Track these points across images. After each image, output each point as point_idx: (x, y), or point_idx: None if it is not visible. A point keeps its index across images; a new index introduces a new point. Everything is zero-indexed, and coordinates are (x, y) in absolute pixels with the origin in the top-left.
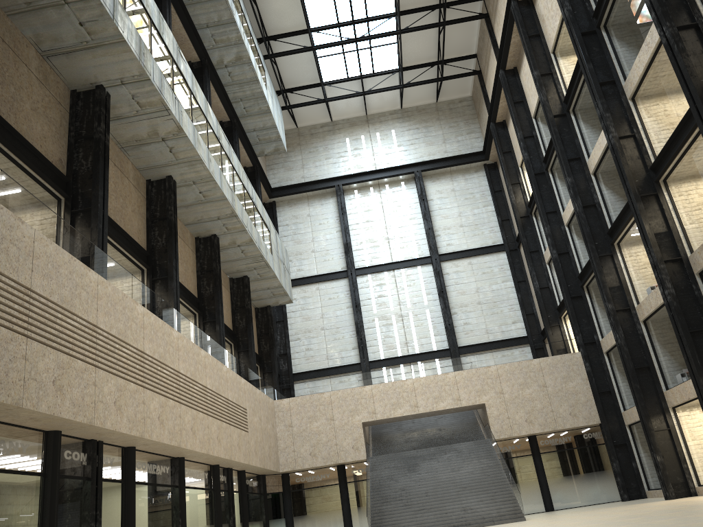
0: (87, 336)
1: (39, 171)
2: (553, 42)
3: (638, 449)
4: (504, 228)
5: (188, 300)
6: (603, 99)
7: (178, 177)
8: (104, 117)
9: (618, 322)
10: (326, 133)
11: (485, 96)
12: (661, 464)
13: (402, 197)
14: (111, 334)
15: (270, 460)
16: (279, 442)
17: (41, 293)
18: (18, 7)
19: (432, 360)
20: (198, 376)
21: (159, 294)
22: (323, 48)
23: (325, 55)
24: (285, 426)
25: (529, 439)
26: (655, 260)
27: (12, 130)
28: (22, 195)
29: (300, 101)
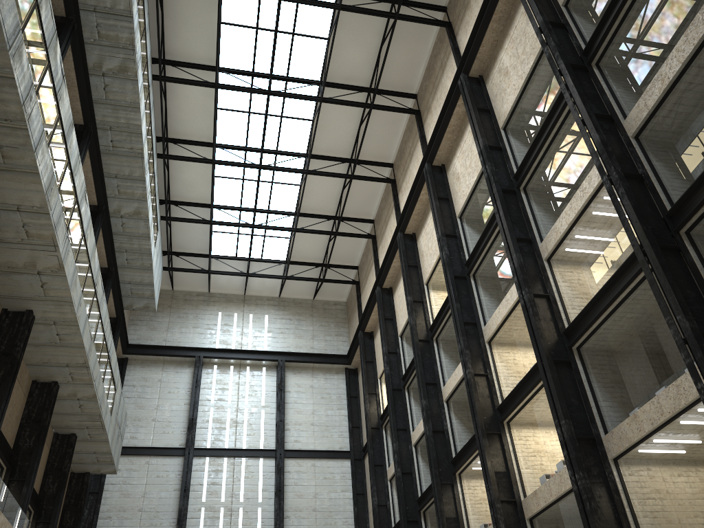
0: None
1: None
2: (428, 276)
3: None
4: (353, 434)
5: (1, 451)
6: (465, 336)
7: (40, 313)
8: None
9: None
10: (200, 302)
11: (359, 305)
12: None
13: (261, 383)
14: None
15: None
16: None
17: None
18: None
19: None
20: None
21: None
22: (220, 224)
23: (220, 231)
24: None
25: None
26: (493, 498)
27: None
28: None
29: (183, 266)
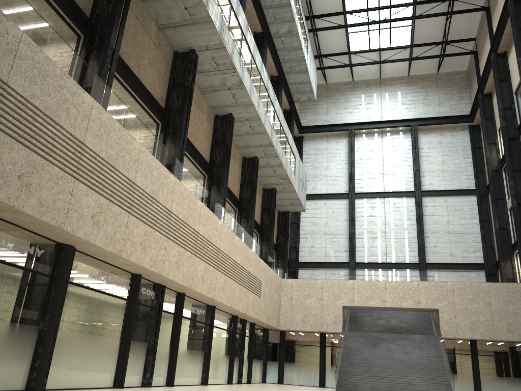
0: (164, 217)
1: (148, 105)
2: None
3: None
4: (477, 177)
5: (232, 200)
6: None
7: (236, 115)
8: (192, 71)
9: None
10: (347, 89)
11: (477, 72)
12: None
13: (399, 144)
14: (179, 218)
15: (273, 319)
16: (281, 309)
17: (140, 186)
18: None
19: (404, 269)
20: (231, 253)
21: (213, 193)
22: (353, 26)
23: (354, 32)
24: (287, 298)
25: (470, 342)
26: None
27: (135, 77)
28: (136, 123)
29: (331, 64)
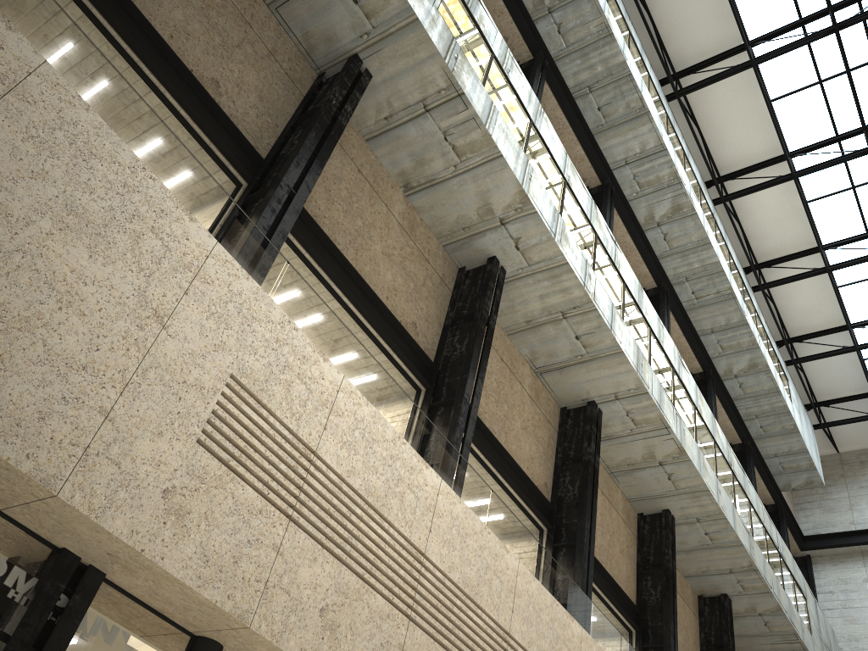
0: None
1: (524, 496)
2: None
3: None
4: None
5: None
6: None
7: (678, 511)
8: (595, 436)
9: None
10: None
11: None
12: None
13: None
14: None
15: None
16: None
17: (519, 641)
18: (518, 326)
19: None
20: None
21: None
22: None
23: None
24: None
25: None
26: None
27: (501, 449)
28: (509, 520)
29: (840, 417)
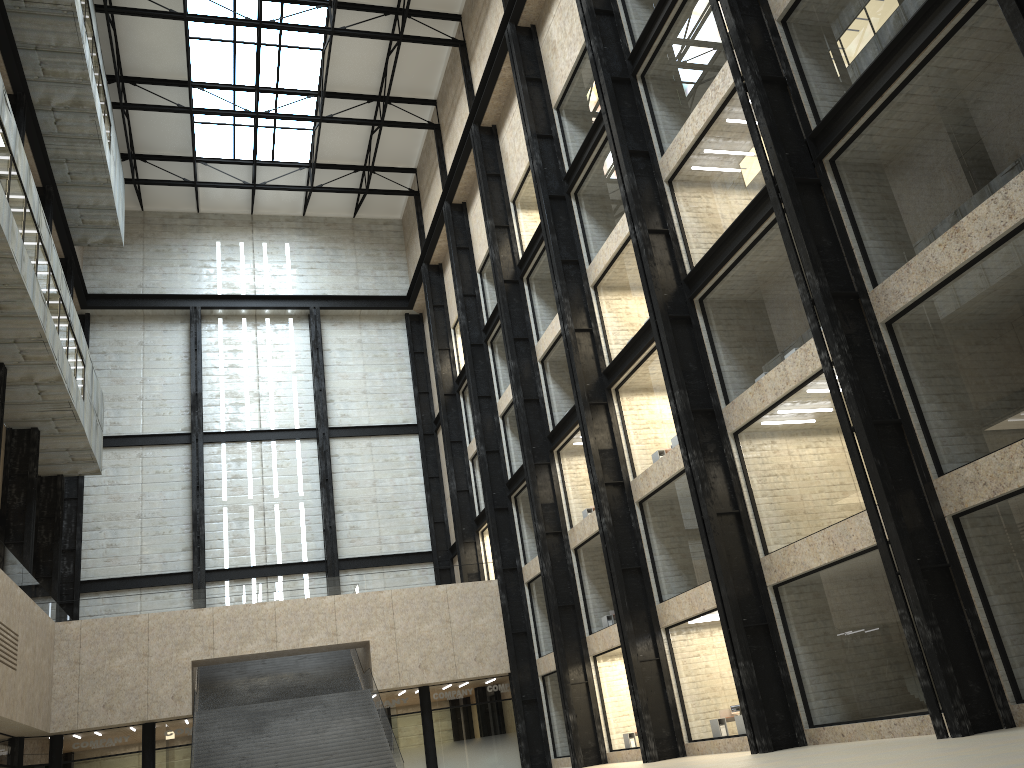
0: None
1: None
2: (515, 190)
3: (550, 706)
4: (421, 403)
5: None
6: (564, 280)
7: None
8: None
9: (547, 548)
10: (187, 228)
11: (420, 226)
12: (573, 724)
13: (288, 340)
14: None
15: (39, 713)
16: (54, 687)
17: None
18: None
19: (299, 575)
20: None
21: None
22: (206, 114)
23: (206, 122)
24: (68, 662)
25: (420, 691)
26: (596, 481)
27: None
28: None
29: (155, 176)
